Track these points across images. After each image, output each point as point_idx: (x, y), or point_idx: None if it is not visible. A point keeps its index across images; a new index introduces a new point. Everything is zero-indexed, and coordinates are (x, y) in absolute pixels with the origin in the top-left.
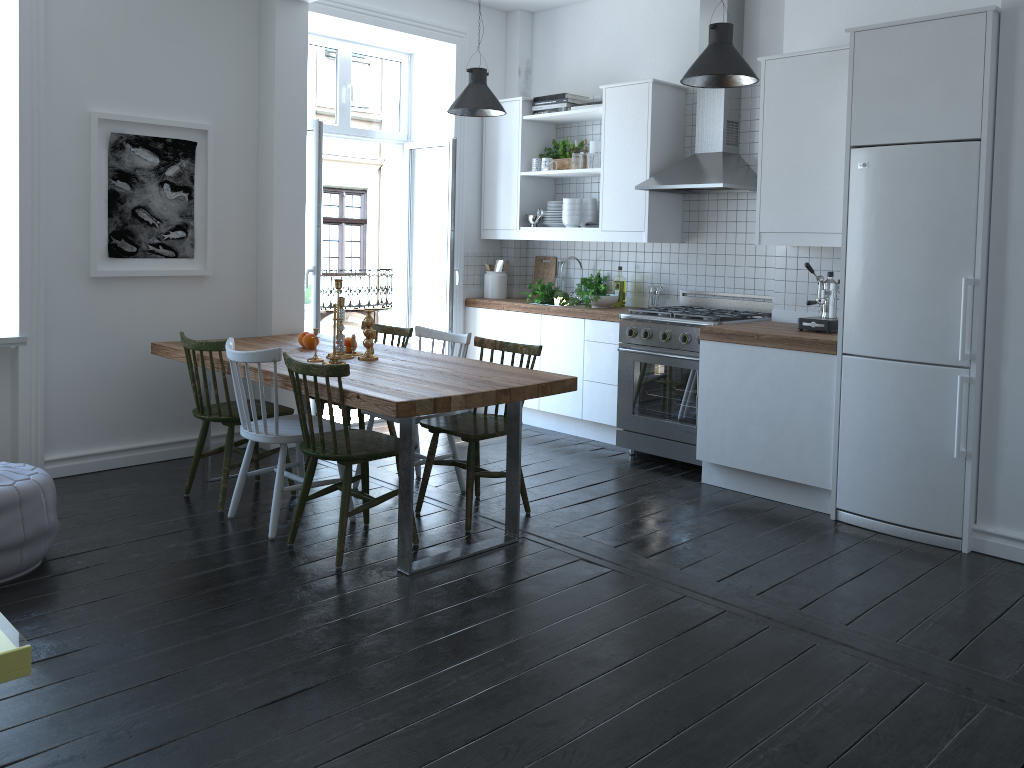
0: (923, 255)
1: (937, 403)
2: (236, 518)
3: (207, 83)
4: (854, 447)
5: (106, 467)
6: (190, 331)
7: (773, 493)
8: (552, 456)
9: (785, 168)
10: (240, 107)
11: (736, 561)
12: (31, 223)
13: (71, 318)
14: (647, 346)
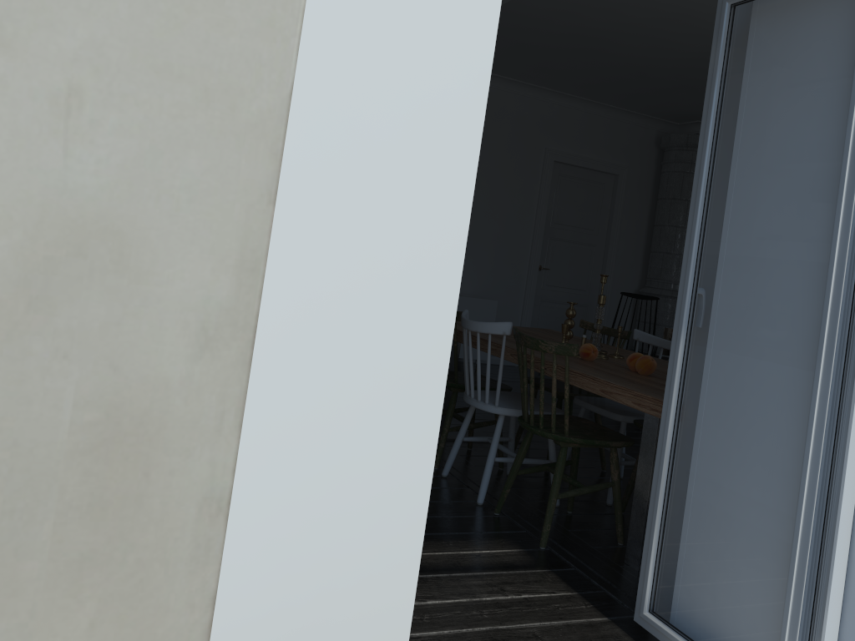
0: None
1: None
2: None
3: None
4: None
5: None
6: None
7: None
8: None
9: None
10: None
11: None
12: None
13: None
14: None
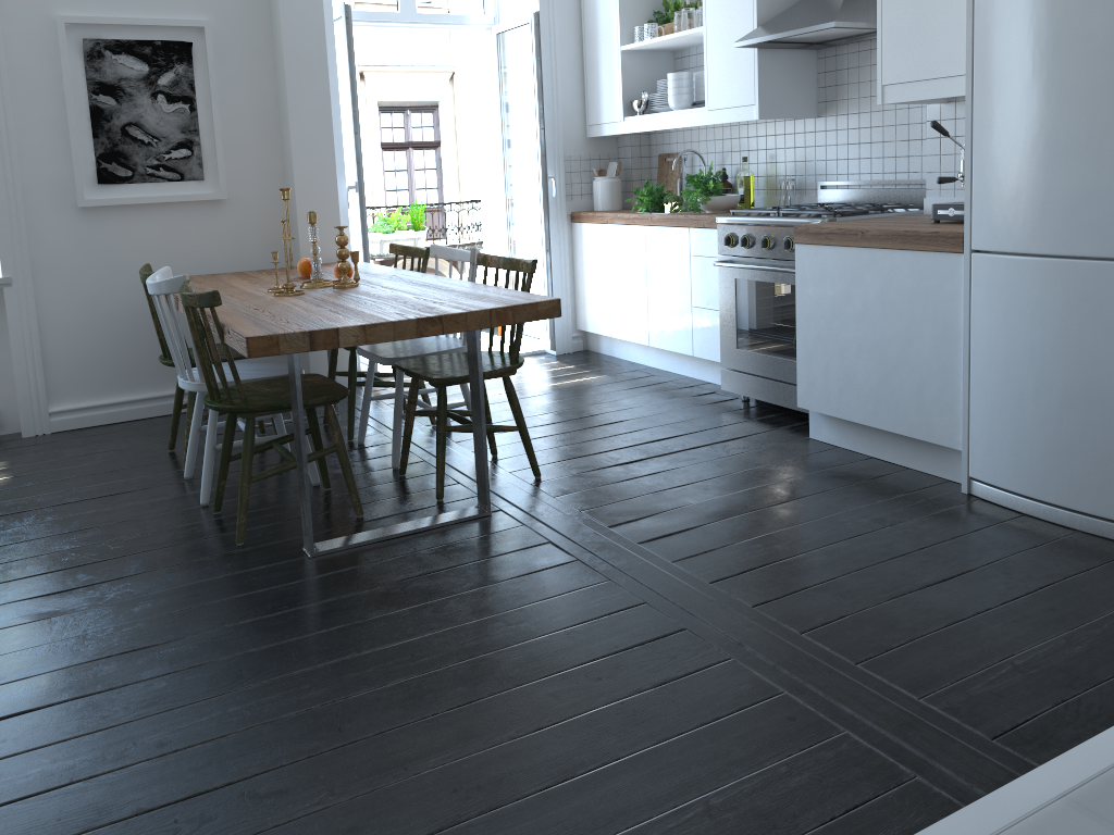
0: (1080, 85)
1: (1105, 319)
2: (193, 479)
3: None
4: (989, 389)
5: (122, 419)
6: (209, 265)
7: (894, 454)
8: (637, 403)
9: None
10: None
11: (765, 553)
12: (0, 150)
13: (62, 255)
14: (748, 258)
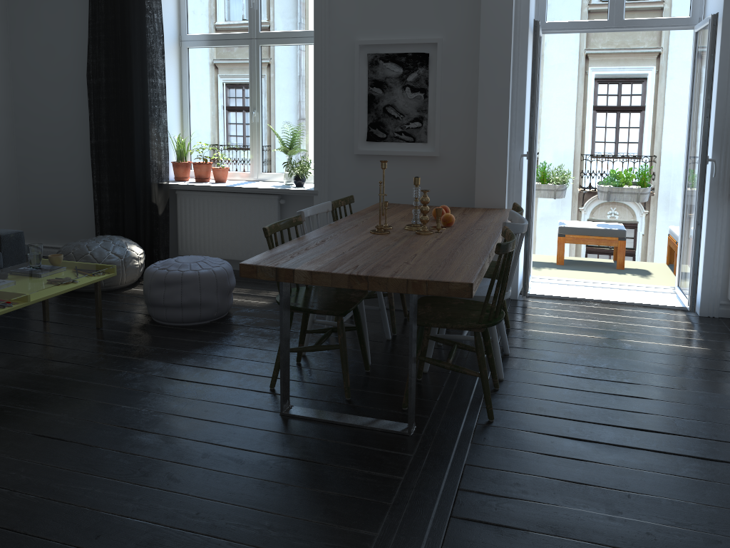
0: None
1: None
2: None
3: (440, 5)
4: None
5: None
6: None
7: None
8: (687, 386)
9: None
10: (467, 20)
11: None
12: (320, 118)
13: (344, 181)
14: None
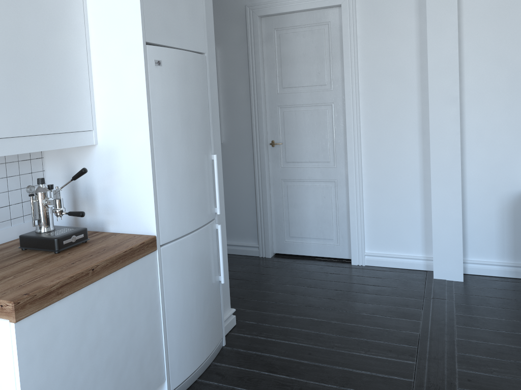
0: (196, 141)
1: (210, 251)
2: None
3: None
4: (178, 324)
5: None
6: None
7: None
8: None
9: (4, 50)
10: None
11: None
12: None
13: None
14: None
